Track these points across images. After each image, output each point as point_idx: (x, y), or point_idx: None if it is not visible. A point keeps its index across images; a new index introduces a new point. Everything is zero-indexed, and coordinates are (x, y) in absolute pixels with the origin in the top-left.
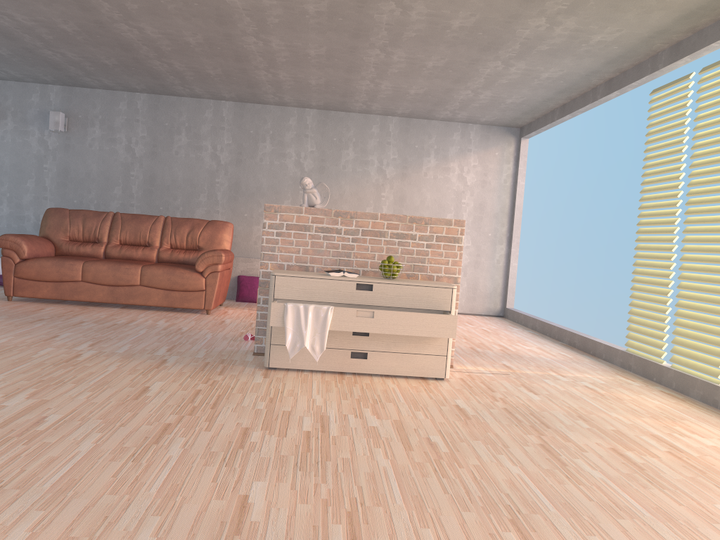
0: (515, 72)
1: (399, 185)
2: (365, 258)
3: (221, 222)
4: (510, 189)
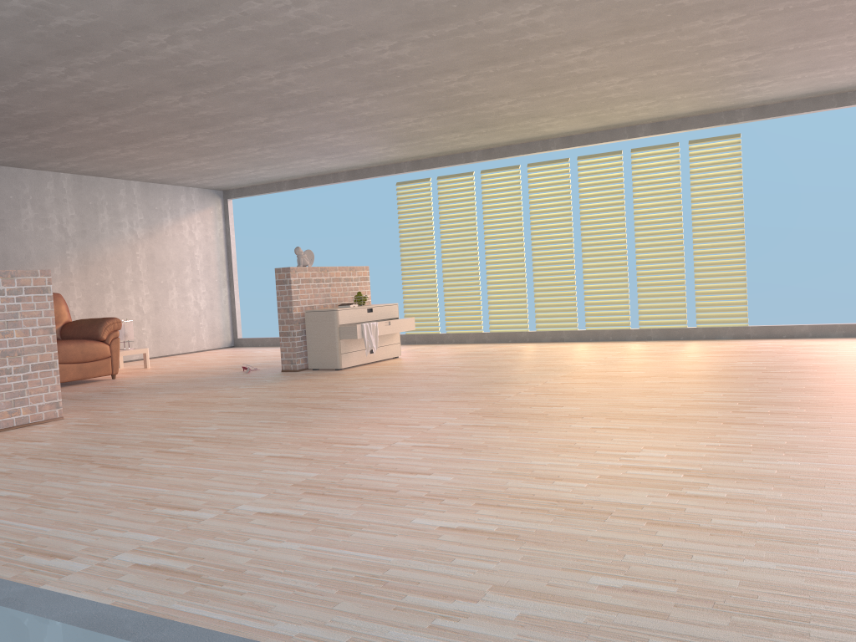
0: (310, 164)
1: (148, 244)
2: (335, 296)
3: (55, 294)
4: (224, 241)
